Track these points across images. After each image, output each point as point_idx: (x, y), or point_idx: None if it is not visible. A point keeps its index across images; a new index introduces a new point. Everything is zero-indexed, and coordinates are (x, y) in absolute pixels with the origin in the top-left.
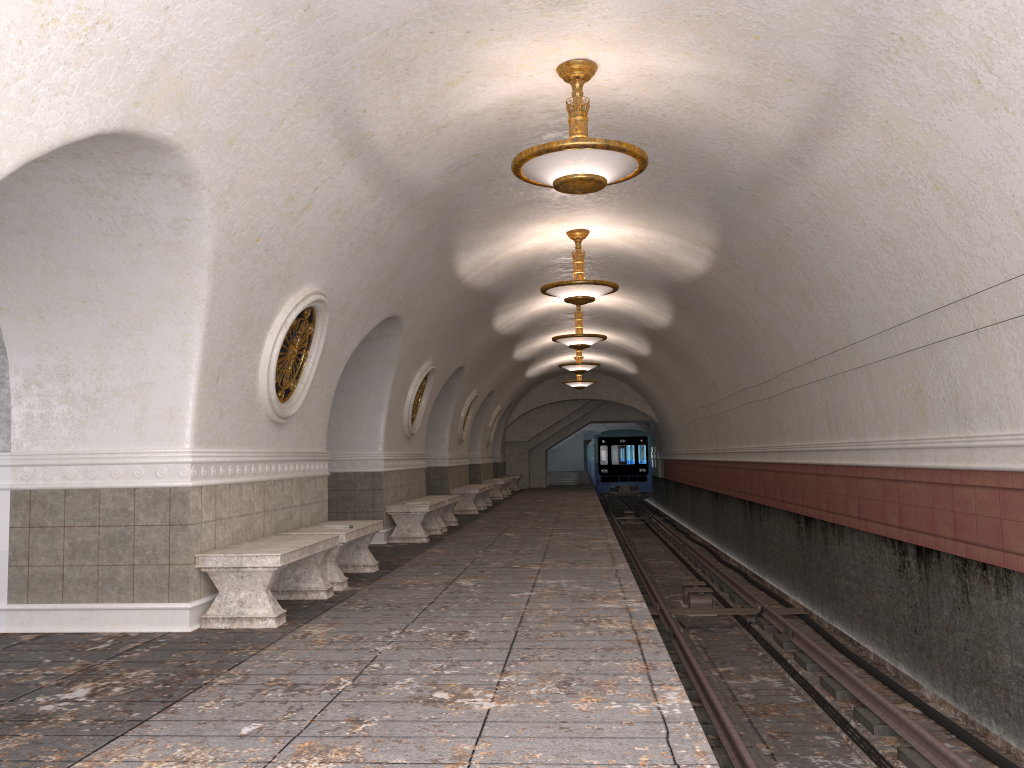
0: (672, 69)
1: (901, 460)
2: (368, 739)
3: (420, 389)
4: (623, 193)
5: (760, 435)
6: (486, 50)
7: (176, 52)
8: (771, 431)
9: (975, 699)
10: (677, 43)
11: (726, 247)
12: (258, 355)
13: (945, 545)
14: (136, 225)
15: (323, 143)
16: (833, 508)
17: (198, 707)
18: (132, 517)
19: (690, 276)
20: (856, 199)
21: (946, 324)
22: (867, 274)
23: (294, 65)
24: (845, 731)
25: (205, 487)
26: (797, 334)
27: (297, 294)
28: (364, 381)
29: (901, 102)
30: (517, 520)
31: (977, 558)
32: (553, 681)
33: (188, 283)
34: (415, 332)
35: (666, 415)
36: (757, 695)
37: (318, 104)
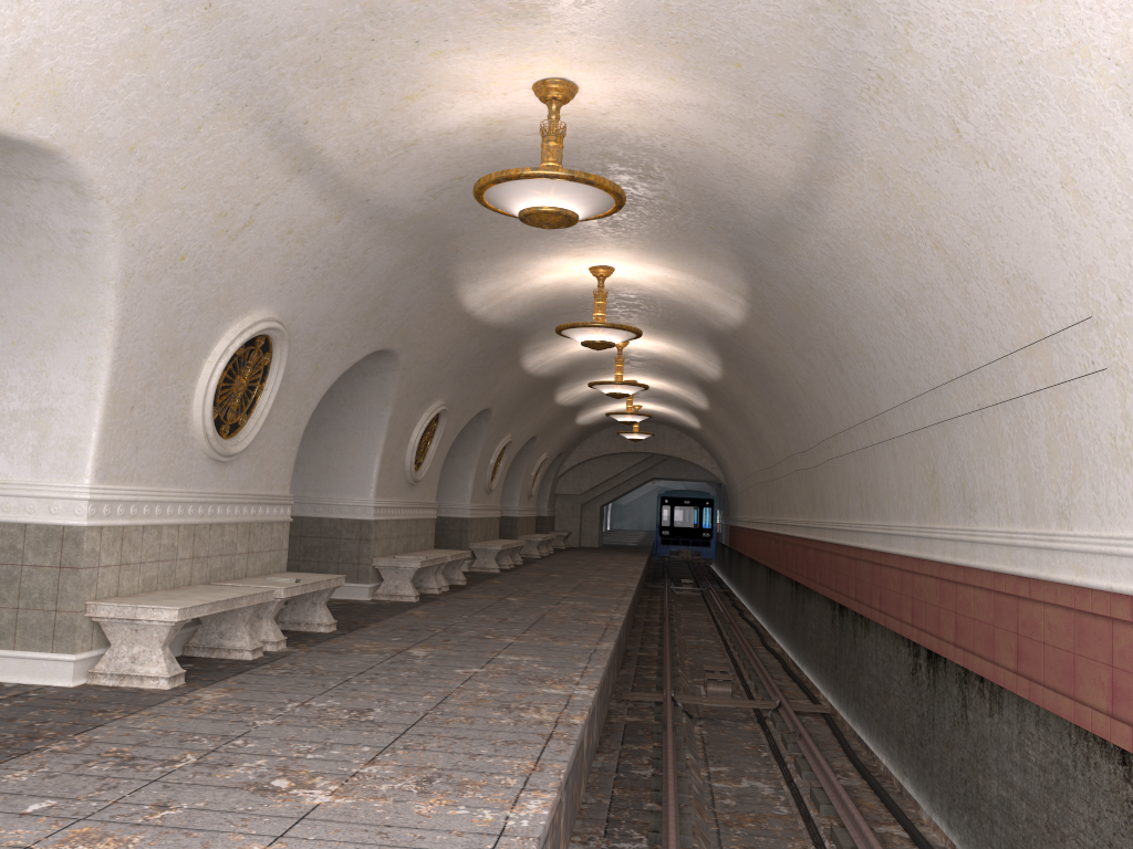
0: (660, 95)
1: (916, 550)
2: (157, 829)
3: (429, 431)
4: (641, 229)
5: (806, 508)
6: (444, 63)
7: (41, 47)
8: (815, 504)
9: (965, 828)
10: (658, 66)
11: (757, 296)
12: (192, 385)
13: (947, 650)
14: (33, 234)
15: (258, 156)
16: (860, 597)
17: (5, 776)
18: (20, 555)
19: (730, 325)
20: (866, 253)
21: (955, 401)
22: (886, 338)
23: (203, 68)
24: None
25: (108, 528)
26: (833, 399)
27: (244, 320)
28: (358, 419)
29: (891, 148)
30: (535, 583)
31: (972, 668)
32: (417, 776)
33: (94, 302)
34: (417, 368)
35: (732, 477)
36: (739, 802)
37: (244, 112)
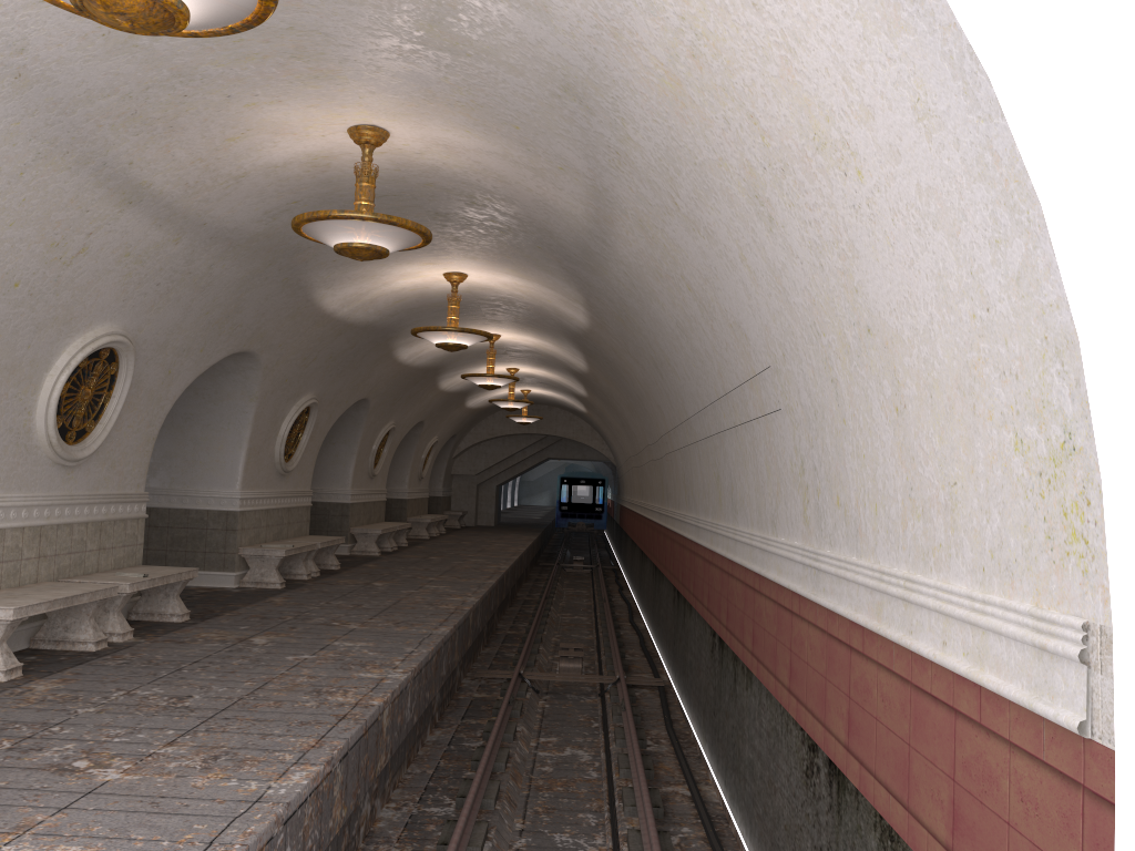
0: (462, 142)
1: (711, 542)
2: None
3: (299, 423)
4: (481, 244)
5: (659, 495)
6: (259, 112)
7: None
8: (663, 493)
9: (733, 785)
10: (454, 121)
11: (592, 306)
12: (34, 397)
13: (723, 632)
14: None
15: (86, 193)
16: (684, 581)
17: None
18: None
19: (580, 327)
20: (651, 284)
21: (723, 417)
22: (680, 355)
23: (20, 125)
24: (610, 810)
25: None
26: (662, 400)
27: (87, 335)
28: (223, 414)
29: (641, 206)
30: (409, 567)
31: (733, 649)
32: (206, 755)
33: None
34: (281, 366)
35: (618, 458)
36: (556, 769)
37: (66, 158)
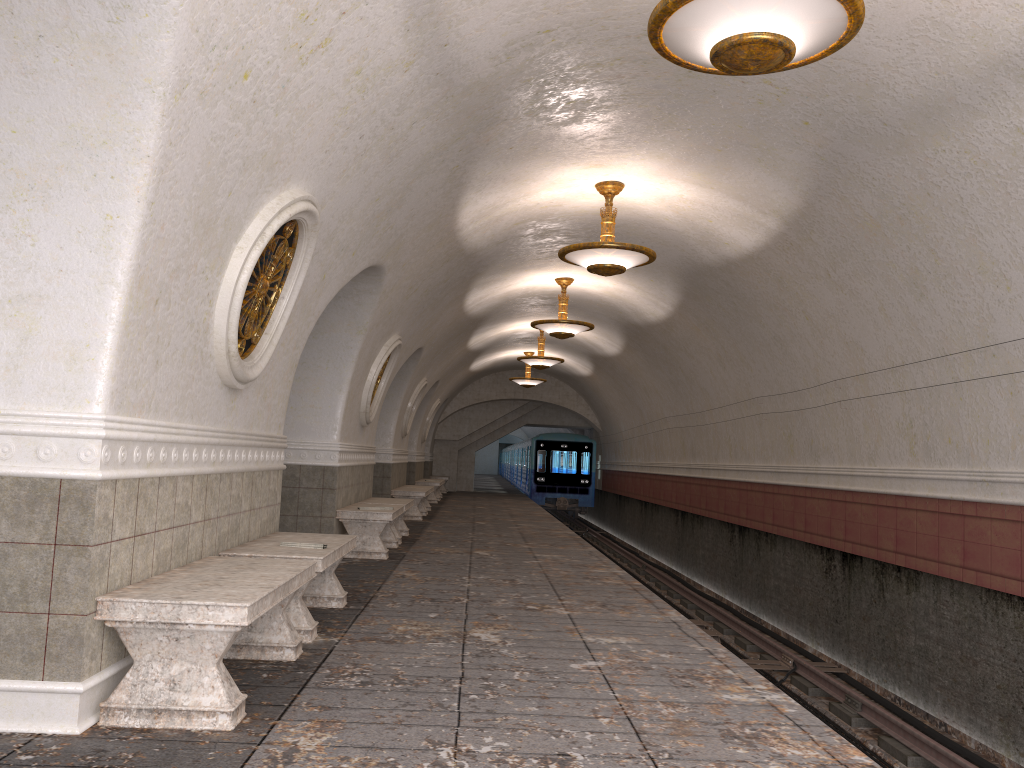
0: None
1: None
2: None
3: (382, 368)
4: (698, 129)
5: (772, 452)
6: None
7: None
8: (794, 449)
9: None
10: None
11: (808, 215)
12: (218, 279)
13: None
14: None
15: None
16: (908, 549)
17: None
18: None
19: (728, 256)
20: None
21: None
22: None
23: None
24: None
25: (122, 481)
26: (879, 332)
27: (282, 195)
28: (322, 350)
29: None
30: (476, 532)
31: None
32: None
33: (124, 122)
34: (393, 293)
35: (615, 423)
36: None
37: None
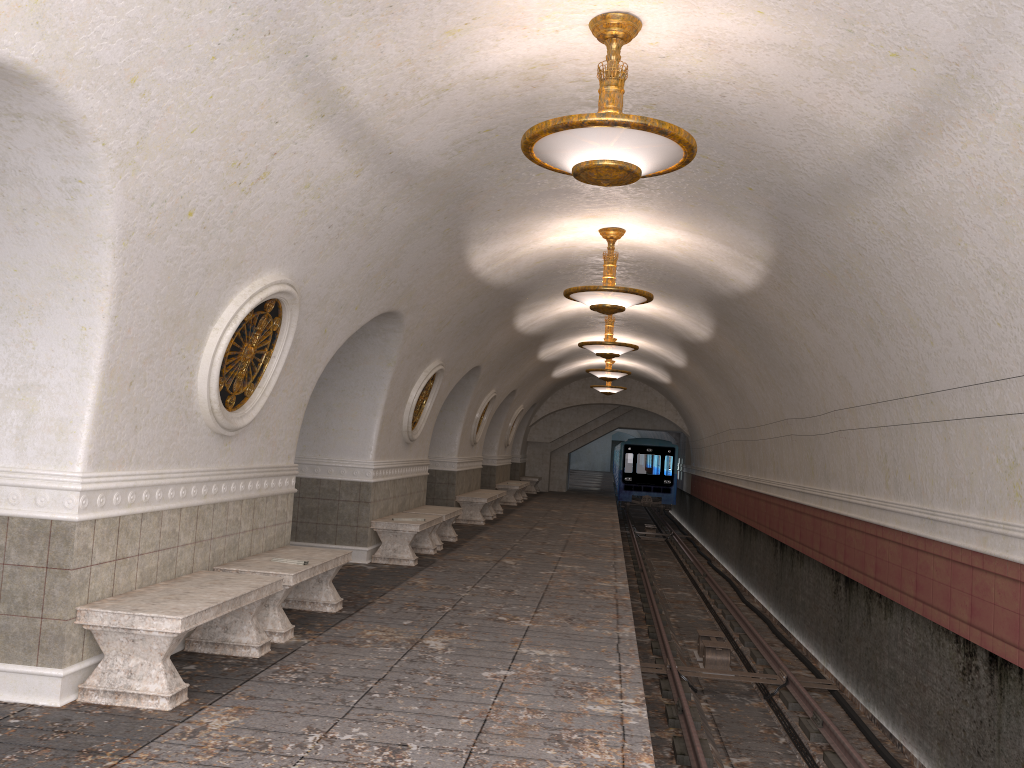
0: (738, 33)
1: (980, 544)
2: None
3: (425, 390)
4: (666, 190)
5: (800, 473)
6: None
7: None
8: (814, 471)
9: None
10: None
11: (783, 262)
12: (197, 355)
13: None
14: (16, 183)
15: (278, 96)
16: (882, 577)
17: None
18: (2, 553)
19: (737, 290)
20: (961, 219)
21: None
22: (960, 313)
23: None
24: None
25: (102, 520)
26: (857, 370)
27: (254, 283)
28: (358, 380)
29: None
30: (523, 539)
31: None
32: None
33: (87, 263)
34: (419, 329)
35: (698, 429)
36: None
37: (265, 42)
